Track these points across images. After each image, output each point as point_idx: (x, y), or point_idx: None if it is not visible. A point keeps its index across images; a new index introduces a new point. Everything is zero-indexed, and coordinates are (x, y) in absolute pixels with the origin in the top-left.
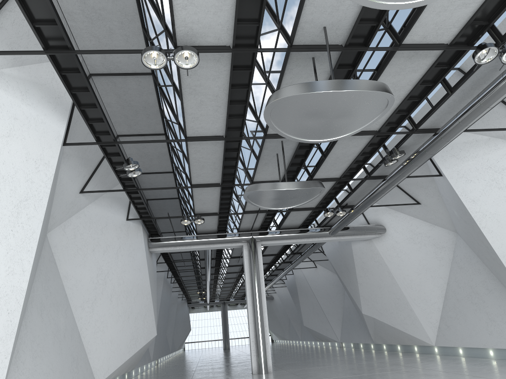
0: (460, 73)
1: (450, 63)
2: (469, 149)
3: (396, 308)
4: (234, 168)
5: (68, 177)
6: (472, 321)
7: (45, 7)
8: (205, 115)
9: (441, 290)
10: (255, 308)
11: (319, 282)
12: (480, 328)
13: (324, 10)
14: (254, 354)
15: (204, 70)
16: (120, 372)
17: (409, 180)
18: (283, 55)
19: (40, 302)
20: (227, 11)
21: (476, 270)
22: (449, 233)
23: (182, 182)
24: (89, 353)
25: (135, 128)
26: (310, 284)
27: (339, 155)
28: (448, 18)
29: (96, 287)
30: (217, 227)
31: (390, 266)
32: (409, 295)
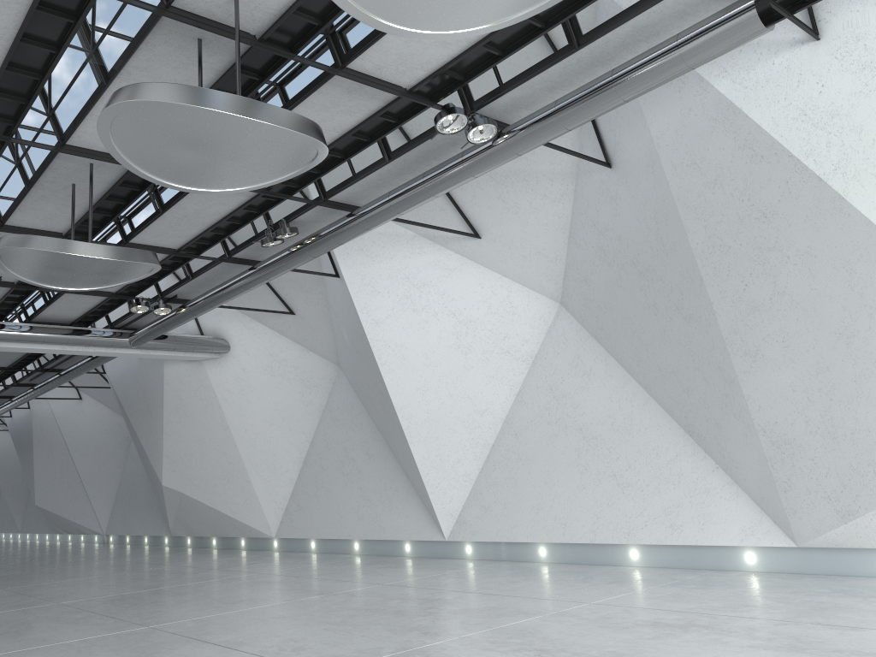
0: (407, 134)
1: (401, 117)
2: (385, 245)
3: (224, 477)
4: None
5: None
6: (339, 499)
7: None
8: None
9: (300, 452)
10: None
11: (82, 426)
12: (348, 510)
13: None
14: None
15: None
16: None
17: (286, 274)
18: (147, 17)
19: None
20: None
21: (357, 424)
22: (329, 365)
23: None
24: None
25: None
26: (62, 428)
27: (189, 212)
28: (419, 53)
29: None
30: None
31: (226, 408)
32: (250, 458)
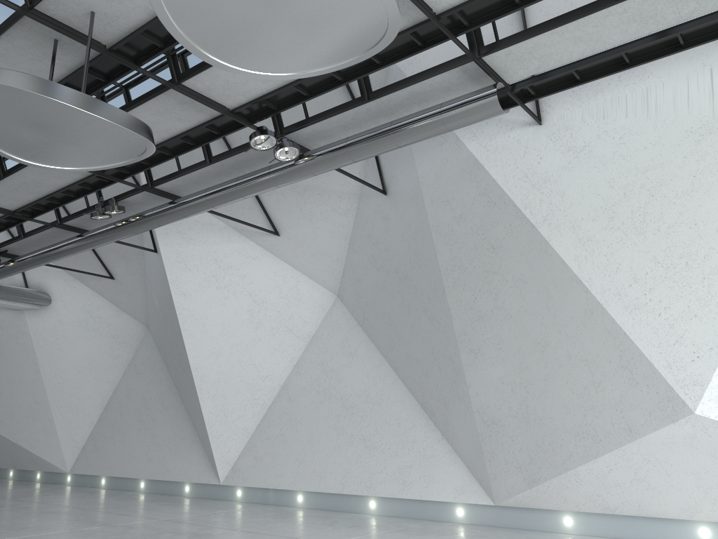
0: (227, 145)
1: (223, 130)
2: (200, 231)
3: (29, 415)
4: None
5: None
6: (132, 443)
7: None
8: None
9: (103, 399)
10: None
11: None
12: (139, 453)
13: None
14: None
15: None
16: None
17: (111, 244)
18: (11, 13)
19: None
20: None
21: (157, 379)
22: (139, 326)
23: None
24: None
25: None
26: None
27: (28, 181)
28: (243, 83)
29: None
30: None
31: (40, 354)
32: (56, 400)
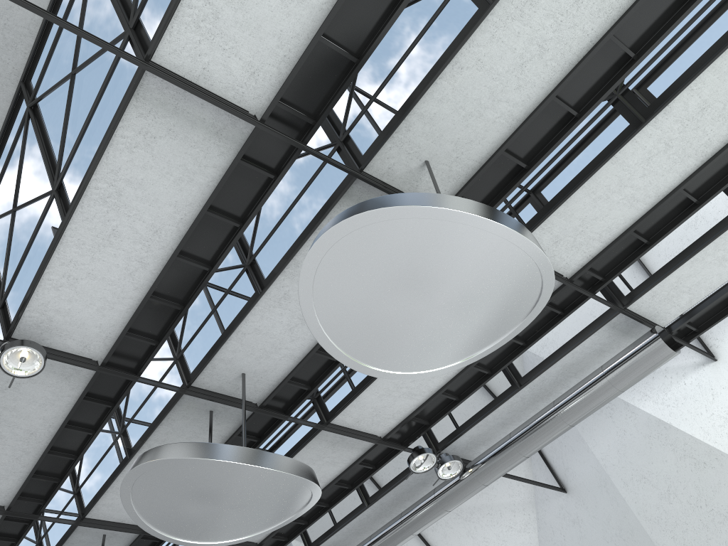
0: (383, 479)
1: (377, 463)
2: None
3: None
4: None
5: None
6: None
7: None
8: None
9: None
10: None
11: None
12: None
13: (252, 351)
14: None
15: (34, 387)
16: None
17: None
18: (171, 396)
19: None
20: (119, 311)
21: None
22: None
23: None
24: None
25: None
26: None
27: None
28: (390, 404)
29: None
30: None
31: None
32: None
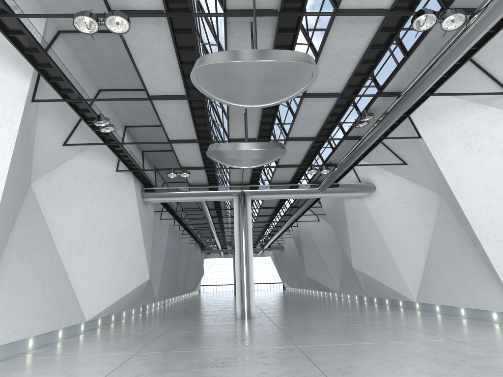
0: (413, 37)
1: (398, 28)
2: (446, 112)
3: (383, 264)
4: (206, 126)
5: (47, 131)
6: (448, 280)
7: None
8: (161, 76)
9: (424, 250)
10: (241, 258)
11: (321, 235)
12: (454, 288)
13: None
14: (239, 300)
15: (146, 33)
16: (114, 311)
17: (396, 141)
18: (219, 19)
19: (21, 246)
20: None
21: (455, 232)
22: (435, 194)
23: None
24: (77, 292)
25: (115, 83)
26: (312, 236)
27: (308, 116)
28: None
29: (84, 233)
30: (207, 180)
31: (378, 224)
32: (395, 253)
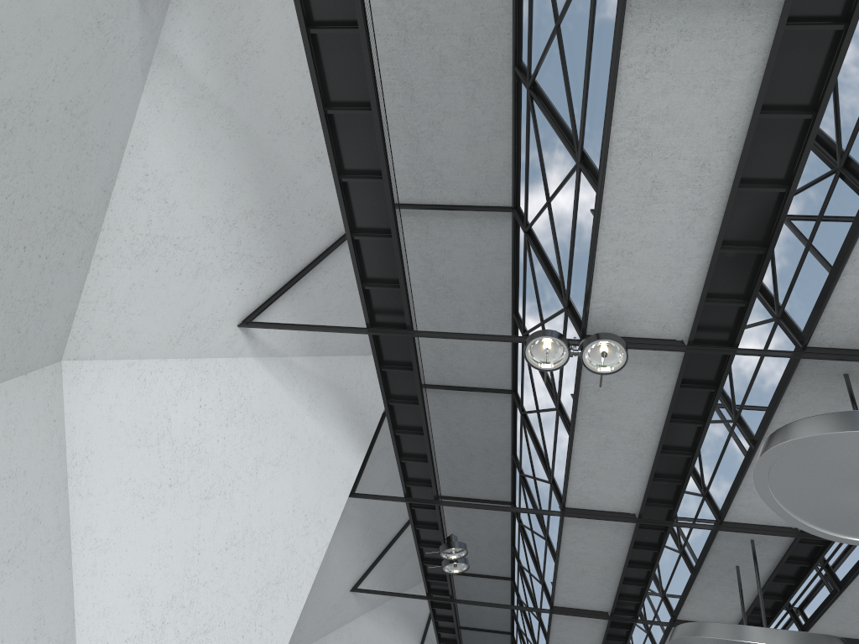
0: None
1: None
2: None
3: None
4: (643, 584)
5: (340, 558)
6: None
7: (387, 259)
8: (609, 469)
9: None
10: None
11: None
12: None
13: None
14: None
15: (625, 383)
16: None
17: None
18: (784, 365)
19: None
20: (689, 276)
21: None
22: None
23: (527, 600)
24: None
25: (462, 485)
26: None
27: None
28: None
29: None
30: None
31: None
32: None
